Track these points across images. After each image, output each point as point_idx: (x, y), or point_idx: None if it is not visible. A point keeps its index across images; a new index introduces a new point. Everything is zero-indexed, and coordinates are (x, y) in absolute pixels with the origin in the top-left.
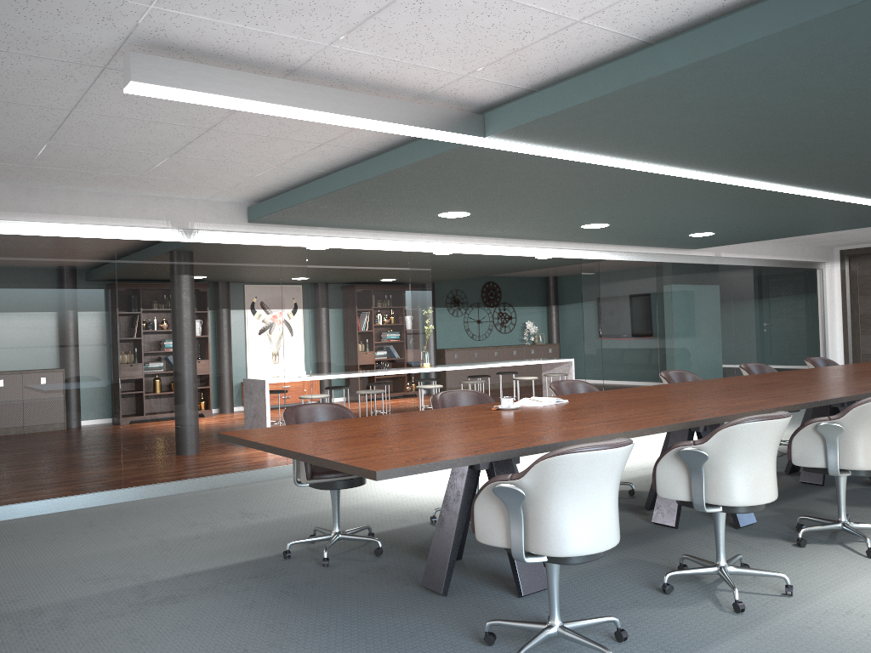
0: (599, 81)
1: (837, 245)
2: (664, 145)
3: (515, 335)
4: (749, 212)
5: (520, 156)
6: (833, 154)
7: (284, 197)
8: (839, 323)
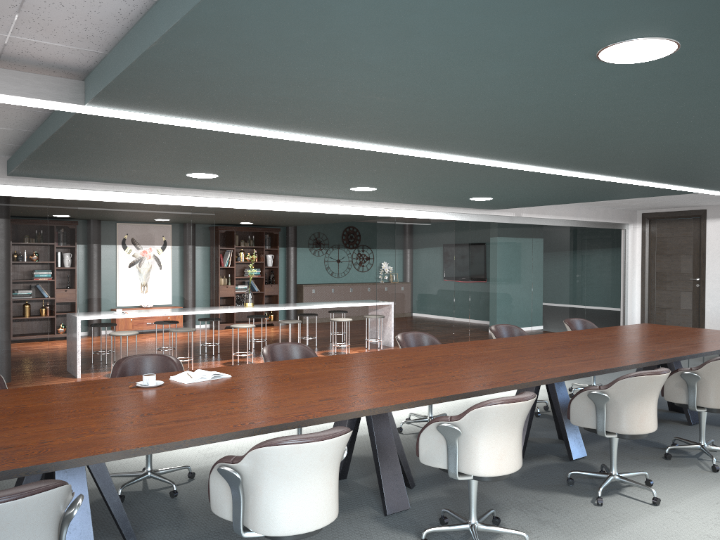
0: (129, 47)
1: (638, 209)
2: (305, 120)
3: (372, 274)
4: (498, 182)
5: (164, 125)
6: (505, 134)
7: (18, 154)
8: (638, 278)
